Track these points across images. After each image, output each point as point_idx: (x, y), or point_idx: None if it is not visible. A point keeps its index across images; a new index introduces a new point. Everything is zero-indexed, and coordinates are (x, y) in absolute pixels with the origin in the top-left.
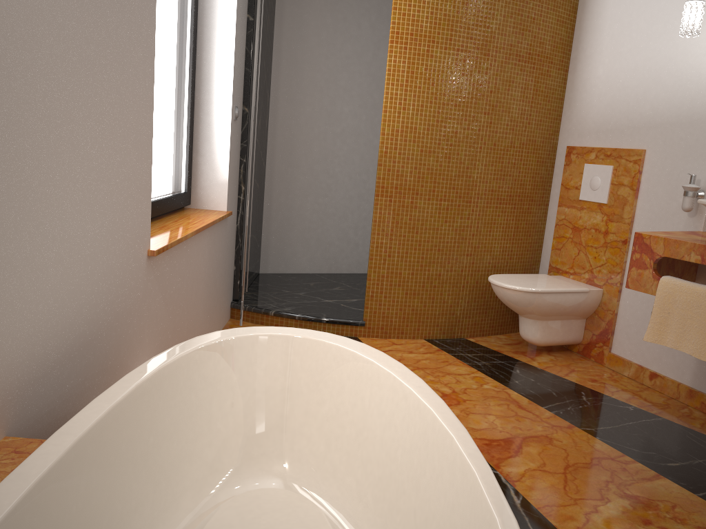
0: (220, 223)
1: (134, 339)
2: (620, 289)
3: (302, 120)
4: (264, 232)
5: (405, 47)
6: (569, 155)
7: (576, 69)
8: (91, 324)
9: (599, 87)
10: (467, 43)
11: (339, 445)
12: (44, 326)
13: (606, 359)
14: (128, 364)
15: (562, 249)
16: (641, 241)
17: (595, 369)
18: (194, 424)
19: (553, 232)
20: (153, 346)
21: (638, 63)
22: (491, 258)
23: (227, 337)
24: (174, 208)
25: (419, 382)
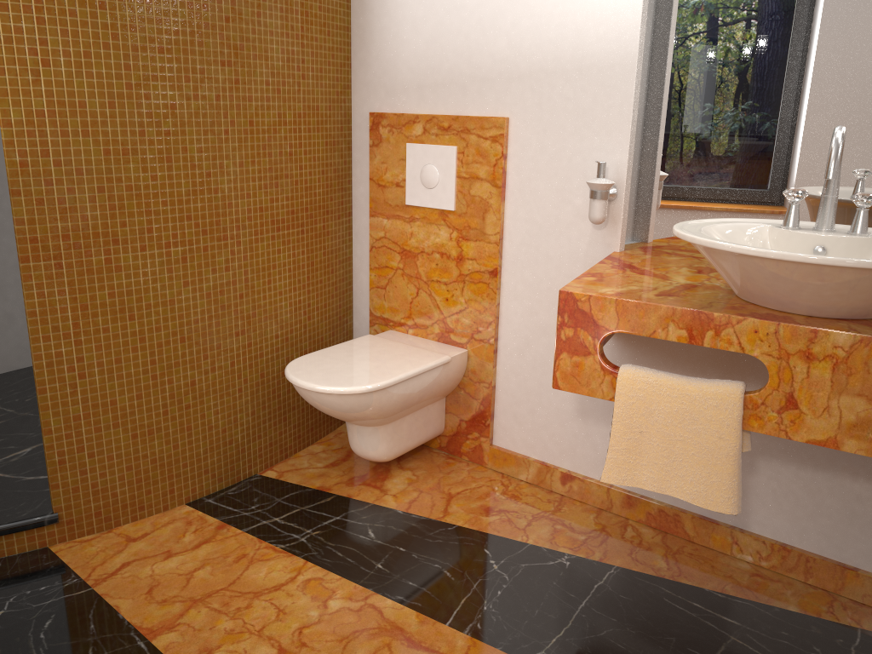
0: None
1: None
2: (495, 348)
3: None
4: None
5: None
6: (376, 128)
7: None
8: None
9: (412, 8)
10: None
11: None
12: None
13: (488, 456)
14: None
15: (389, 286)
16: (573, 306)
17: (478, 480)
18: None
19: (367, 259)
20: None
21: None
22: (279, 327)
23: None
24: None
25: None
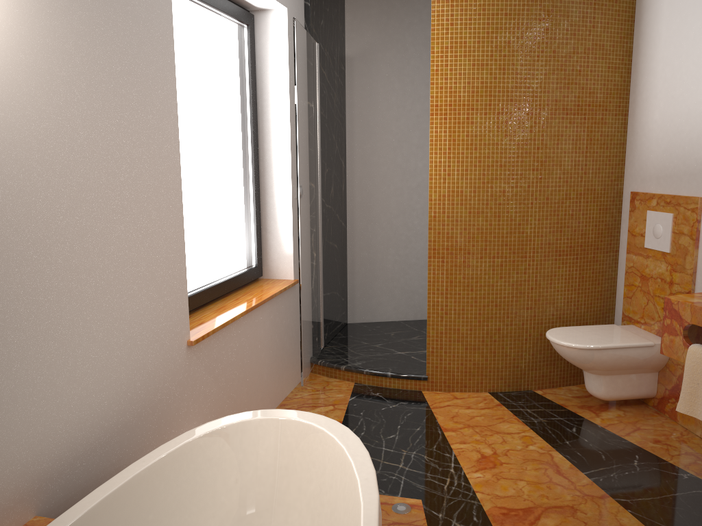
0: (285, 292)
1: (176, 416)
2: None
3: (378, 180)
4: (349, 285)
5: (445, 118)
6: (633, 201)
7: (635, 112)
8: (123, 415)
9: (656, 132)
10: (508, 106)
11: (320, 522)
12: (70, 427)
13: (679, 416)
14: (171, 437)
15: (633, 297)
16: (670, 306)
17: (665, 427)
18: (198, 499)
19: (624, 279)
20: (202, 417)
21: (690, 107)
22: (554, 310)
23: (232, 423)
24: (241, 284)
25: (369, 474)
